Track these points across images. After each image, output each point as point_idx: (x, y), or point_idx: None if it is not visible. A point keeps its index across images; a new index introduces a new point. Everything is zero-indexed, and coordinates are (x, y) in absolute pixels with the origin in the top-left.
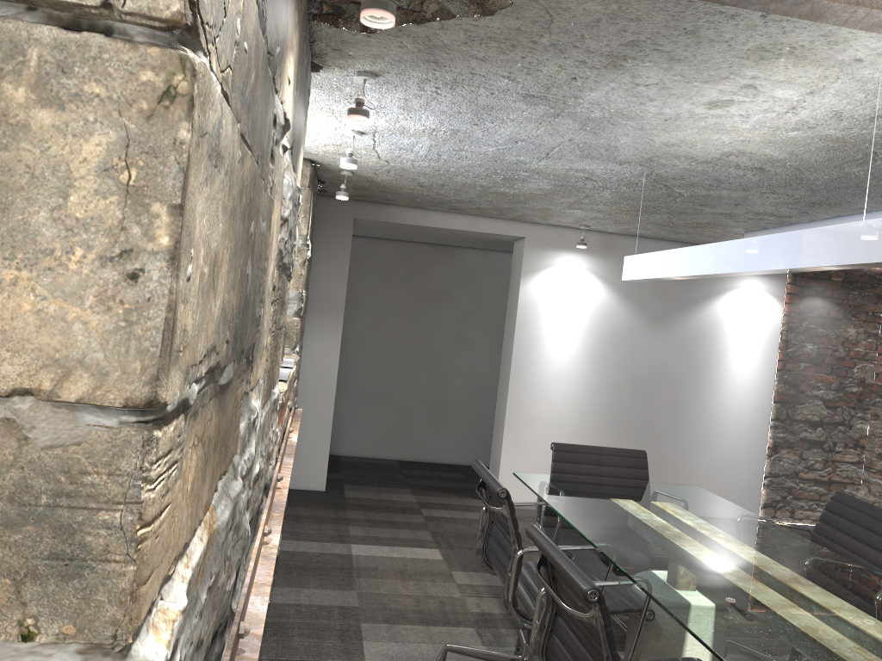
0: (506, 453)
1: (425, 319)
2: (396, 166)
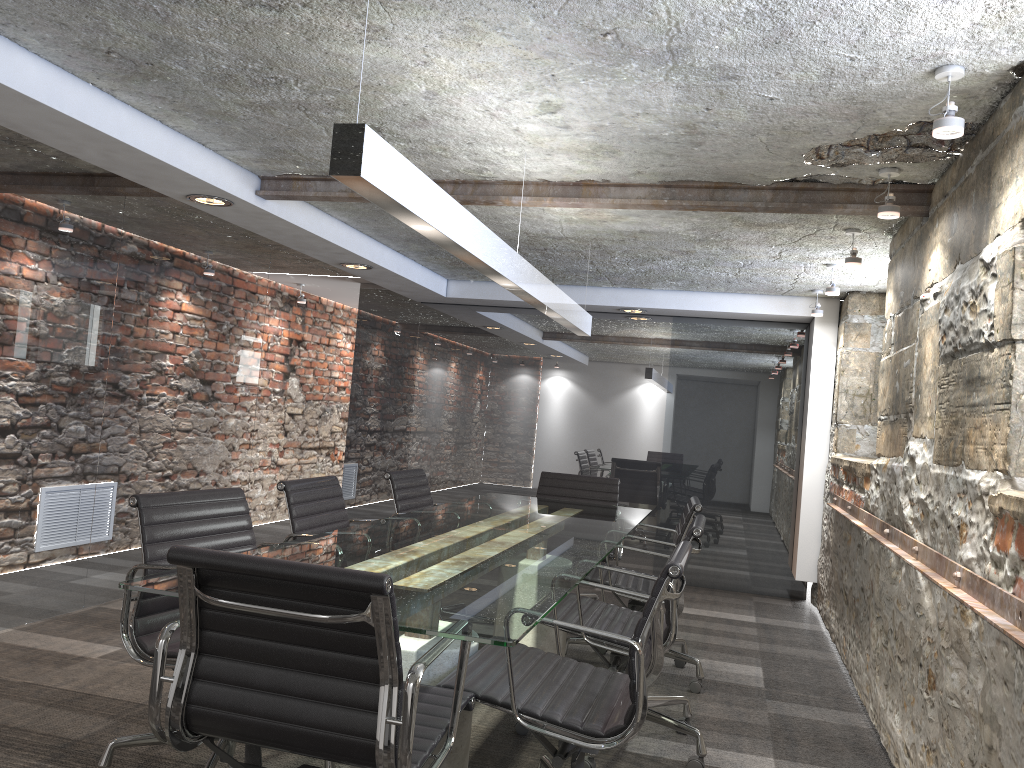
0: None
1: None
2: None
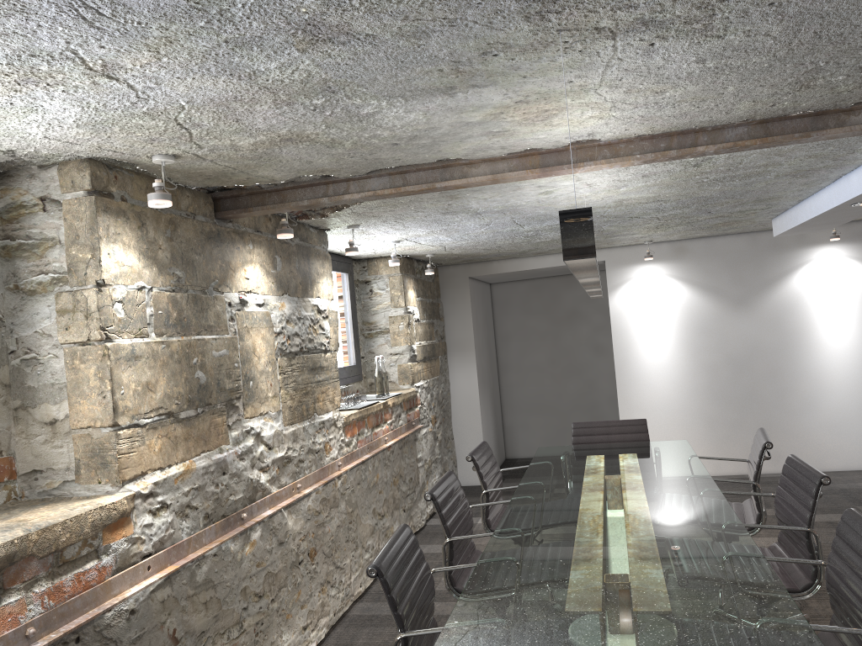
0: None
1: (565, 337)
2: (451, 246)
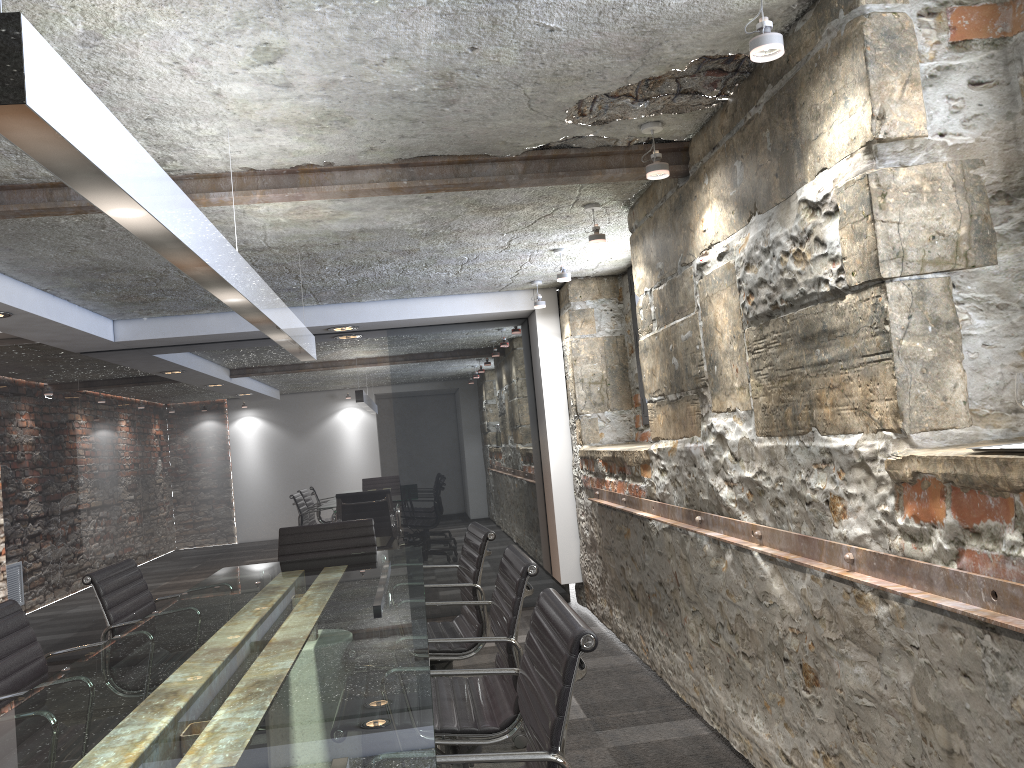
0: None
1: None
2: None
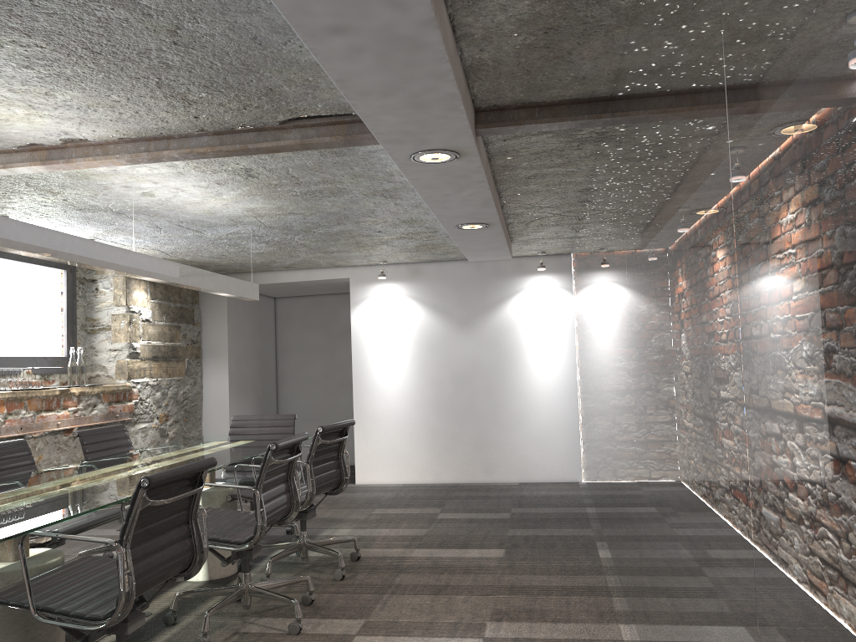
0: (358, 444)
1: (340, 352)
2: (167, 251)
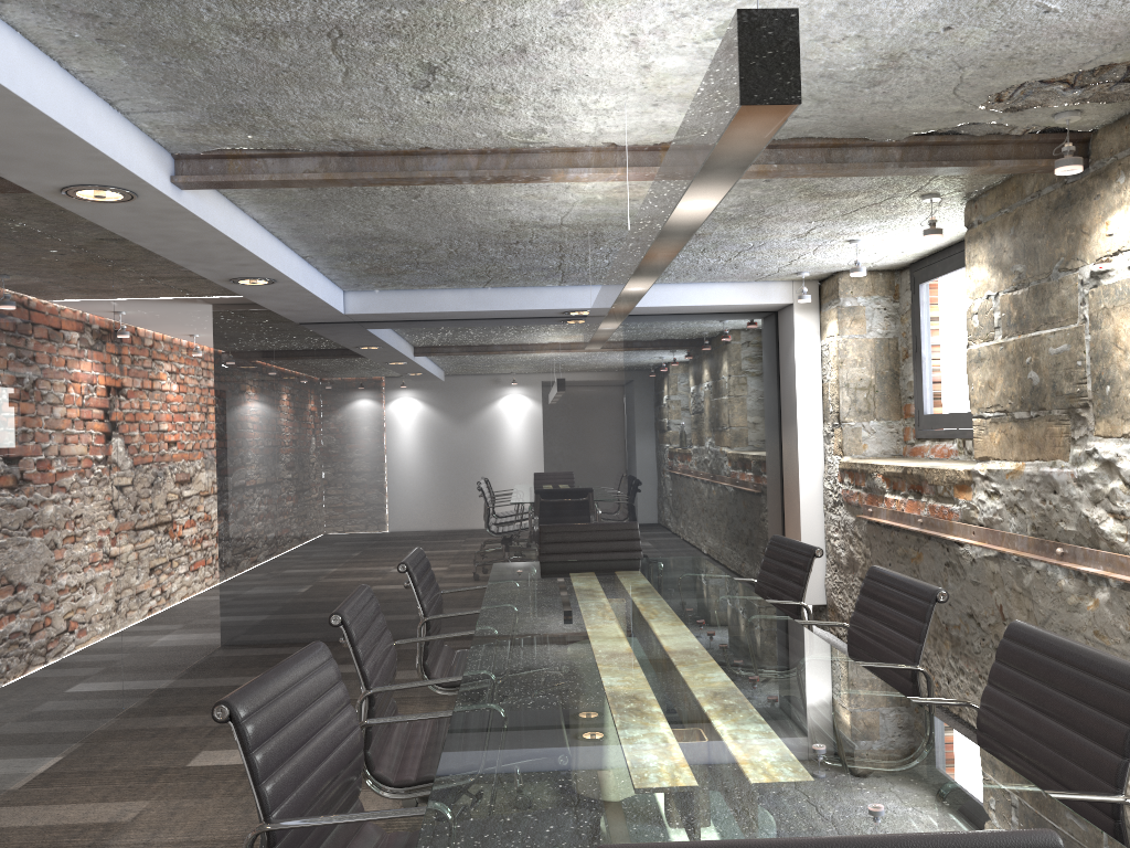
0: None
1: None
2: None
